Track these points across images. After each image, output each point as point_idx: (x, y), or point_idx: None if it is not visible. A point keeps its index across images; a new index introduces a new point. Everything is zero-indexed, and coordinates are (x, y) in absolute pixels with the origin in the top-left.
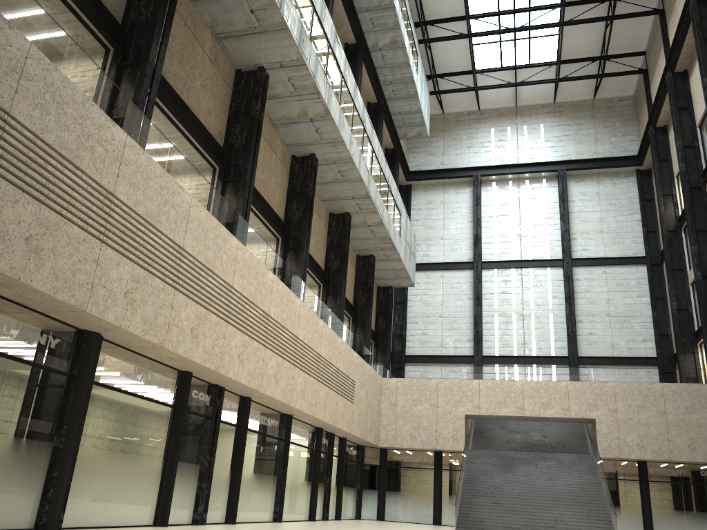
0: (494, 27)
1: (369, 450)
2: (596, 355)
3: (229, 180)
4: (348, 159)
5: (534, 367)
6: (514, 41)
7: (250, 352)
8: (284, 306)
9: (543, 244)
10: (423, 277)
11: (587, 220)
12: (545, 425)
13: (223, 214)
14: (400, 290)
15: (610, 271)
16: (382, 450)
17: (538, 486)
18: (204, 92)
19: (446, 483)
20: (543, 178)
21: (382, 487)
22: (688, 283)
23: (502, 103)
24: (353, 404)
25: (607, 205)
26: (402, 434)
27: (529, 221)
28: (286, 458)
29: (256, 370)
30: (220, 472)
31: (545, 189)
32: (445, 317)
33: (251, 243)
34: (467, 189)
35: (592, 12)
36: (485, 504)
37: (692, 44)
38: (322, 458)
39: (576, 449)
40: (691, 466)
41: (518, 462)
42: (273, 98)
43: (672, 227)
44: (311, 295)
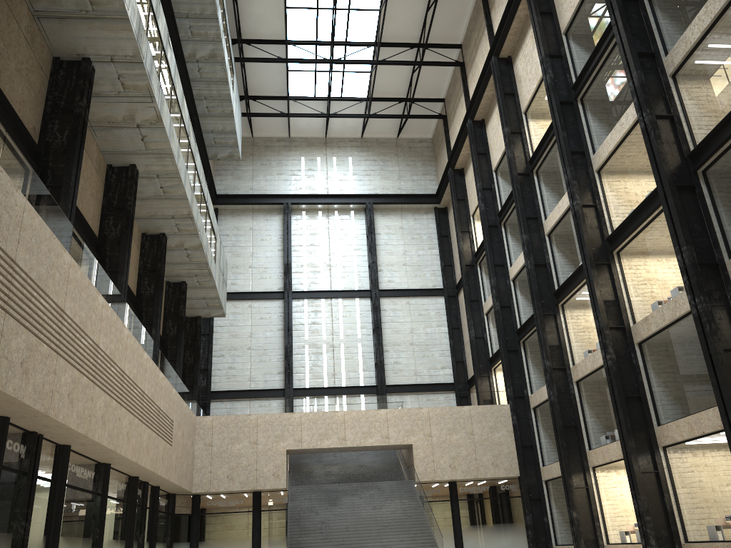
0: (311, 56)
1: (180, 498)
2: (402, 383)
3: (47, 185)
4: (174, 173)
5: (355, 396)
6: (331, 72)
7: (80, 390)
8: (113, 335)
9: (352, 275)
10: (231, 307)
11: (392, 253)
12: (361, 455)
13: (57, 224)
14: (206, 321)
15: (413, 302)
16: (195, 496)
17: (364, 517)
18: (19, 78)
19: (265, 525)
20: (352, 210)
21: (195, 538)
22: (483, 313)
23: (312, 133)
24: (171, 446)
25: (410, 240)
26: (219, 476)
27: (338, 251)
28: (103, 515)
29: (85, 411)
30: (34, 540)
31: (353, 221)
32: (254, 349)
33: (83, 261)
34: (277, 217)
35: (401, 55)
36: (315, 541)
37: (490, 97)
38: (136, 512)
39: (393, 476)
40: (493, 481)
41: (342, 494)
42: (96, 96)
43: (469, 261)
44: (137, 324)
